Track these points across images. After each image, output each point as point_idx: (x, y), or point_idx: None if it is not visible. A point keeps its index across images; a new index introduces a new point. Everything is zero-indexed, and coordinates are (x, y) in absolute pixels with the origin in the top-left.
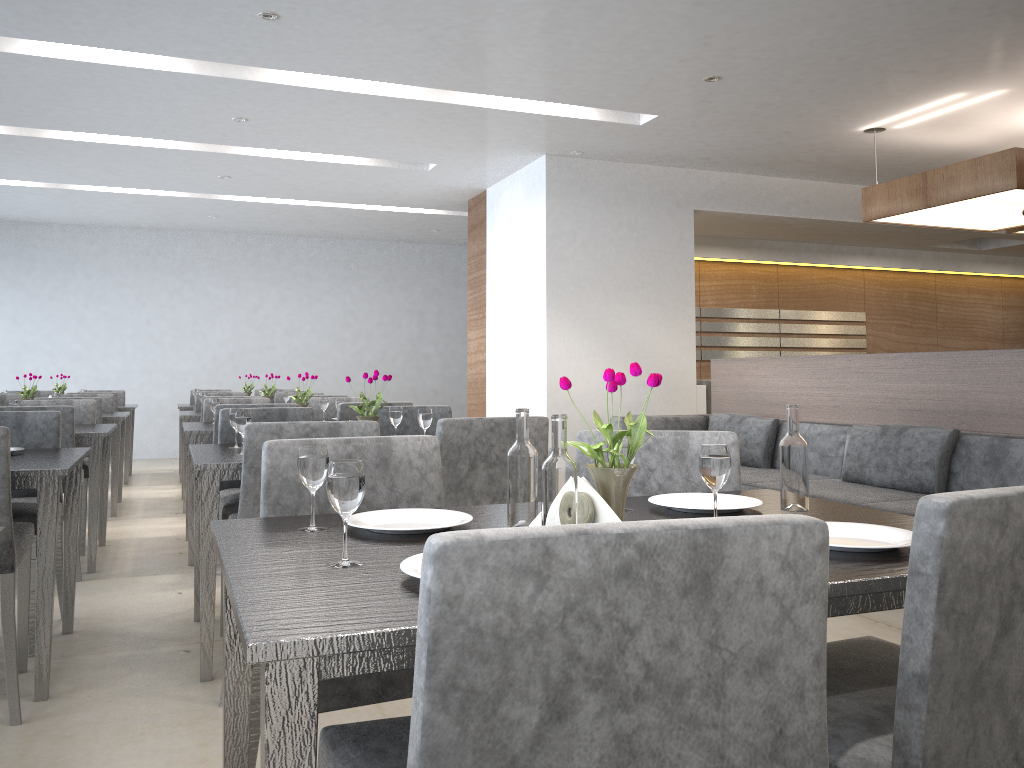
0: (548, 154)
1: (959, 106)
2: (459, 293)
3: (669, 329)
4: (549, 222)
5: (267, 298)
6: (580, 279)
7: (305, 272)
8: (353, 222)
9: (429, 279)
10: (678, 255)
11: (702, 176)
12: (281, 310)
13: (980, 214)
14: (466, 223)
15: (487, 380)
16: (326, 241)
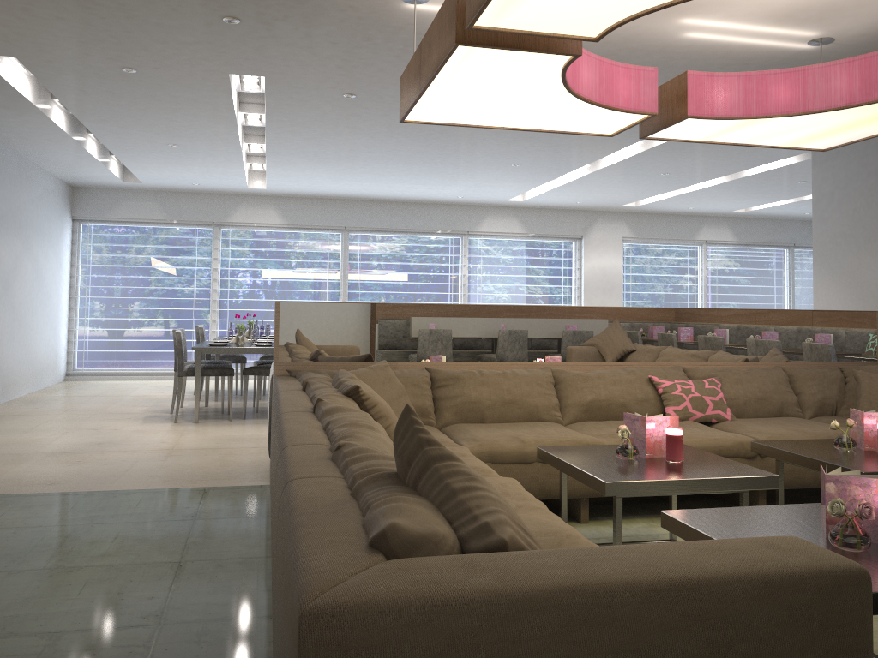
0: None
1: (736, 25)
2: None
3: None
4: (813, 189)
5: None
6: (836, 236)
7: None
8: None
9: None
10: None
11: None
12: None
13: (823, 122)
14: None
15: None
16: None
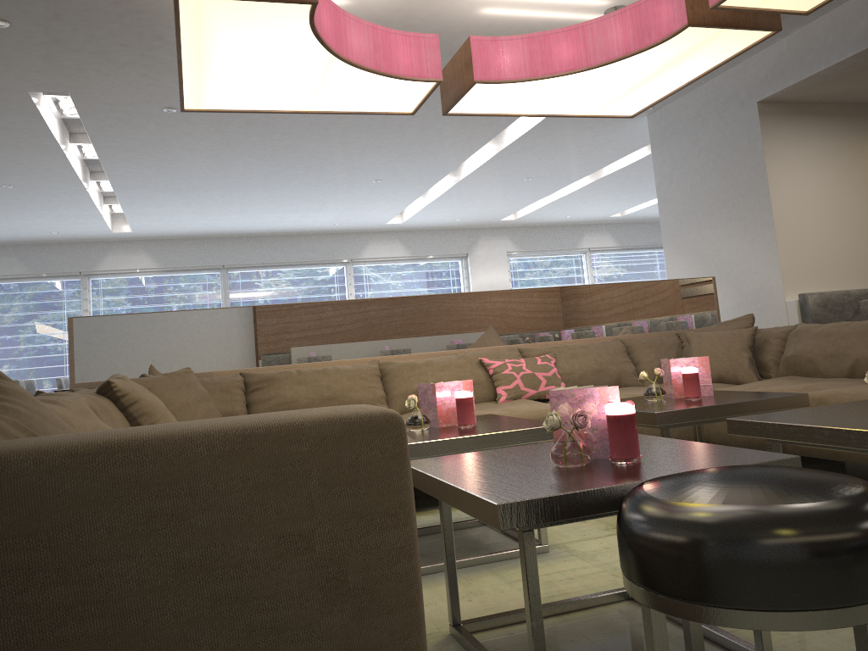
0: (647, 115)
1: None
2: None
3: (751, 243)
4: (655, 173)
5: None
6: (680, 215)
7: None
8: None
9: None
10: (749, 160)
11: (759, 59)
12: None
13: (612, 79)
14: None
15: None
16: None
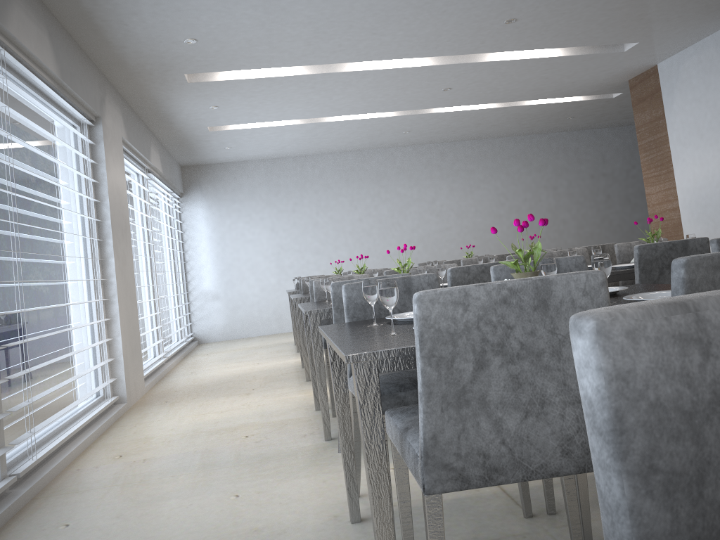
0: None
1: None
2: (581, 168)
3: None
4: None
5: (440, 191)
6: None
7: (464, 168)
8: (510, 120)
9: (557, 160)
10: None
11: None
12: (451, 199)
13: None
14: (603, 106)
15: (683, 224)
16: (476, 142)
